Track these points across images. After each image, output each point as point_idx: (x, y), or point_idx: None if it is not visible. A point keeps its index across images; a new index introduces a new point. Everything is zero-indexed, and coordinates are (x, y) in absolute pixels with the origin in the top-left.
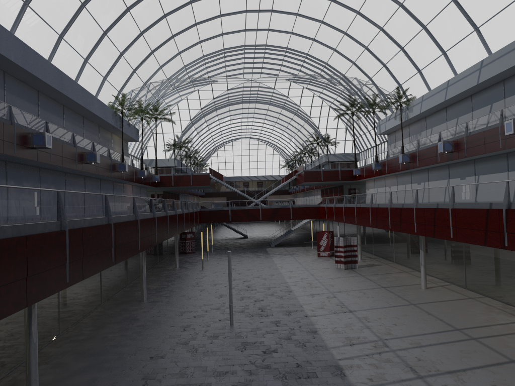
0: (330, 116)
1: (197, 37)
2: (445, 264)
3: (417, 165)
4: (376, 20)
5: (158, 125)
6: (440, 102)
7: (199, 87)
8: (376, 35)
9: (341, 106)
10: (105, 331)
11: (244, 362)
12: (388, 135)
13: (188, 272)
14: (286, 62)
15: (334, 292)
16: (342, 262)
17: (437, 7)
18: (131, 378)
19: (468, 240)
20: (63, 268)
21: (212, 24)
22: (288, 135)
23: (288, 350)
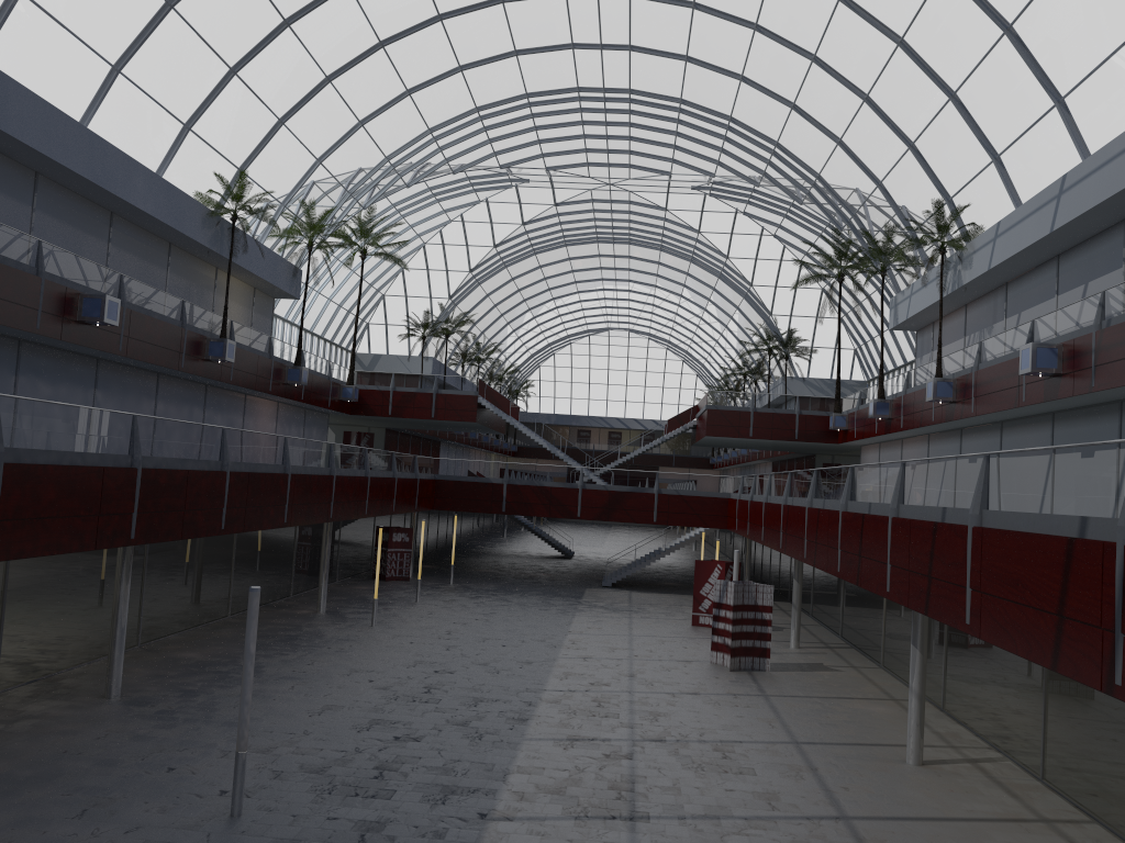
0: (801, 286)
1: (450, 56)
2: (997, 694)
3: (971, 410)
4: (887, 17)
5: (396, 277)
6: (1039, 238)
7: (488, 192)
8: (889, 62)
9: (827, 263)
10: None
11: None
12: (918, 333)
13: (330, 629)
14: (683, 138)
15: (643, 739)
16: (729, 649)
17: None
18: None
19: (1010, 641)
20: None
21: (485, 22)
22: (710, 329)
23: None
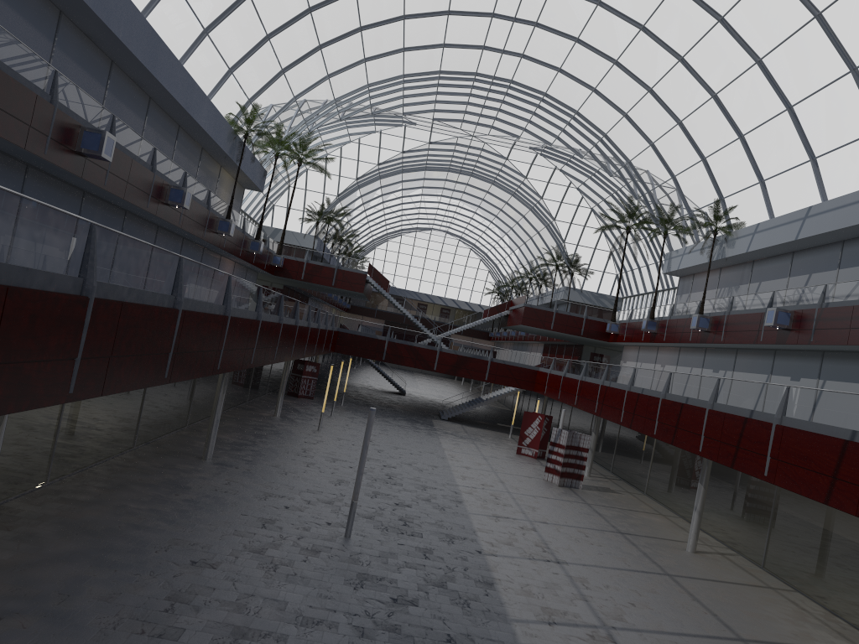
0: (588, 226)
1: (400, 41)
2: (735, 517)
3: (721, 339)
4: (709, 79)
5: (301, 175)
6: (786, 241)
7: (383, 127)
8: (703, 105)
9: (611, 214)
10: (126, 497)
11: (355, 610)
12: (681, 278)
13: (294, 429)
14: (538, 117)
15: (535, 521)
16: (558, 472)
17: (821, 77)
18: (148, 591)
19: (797, 487)
20: (68, 366)
21: (432, 24)
22: (511, 242)
23: (438, 606)
